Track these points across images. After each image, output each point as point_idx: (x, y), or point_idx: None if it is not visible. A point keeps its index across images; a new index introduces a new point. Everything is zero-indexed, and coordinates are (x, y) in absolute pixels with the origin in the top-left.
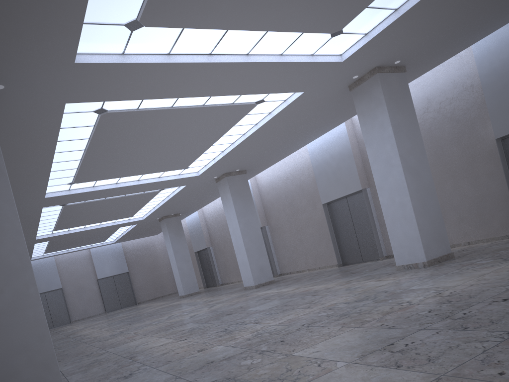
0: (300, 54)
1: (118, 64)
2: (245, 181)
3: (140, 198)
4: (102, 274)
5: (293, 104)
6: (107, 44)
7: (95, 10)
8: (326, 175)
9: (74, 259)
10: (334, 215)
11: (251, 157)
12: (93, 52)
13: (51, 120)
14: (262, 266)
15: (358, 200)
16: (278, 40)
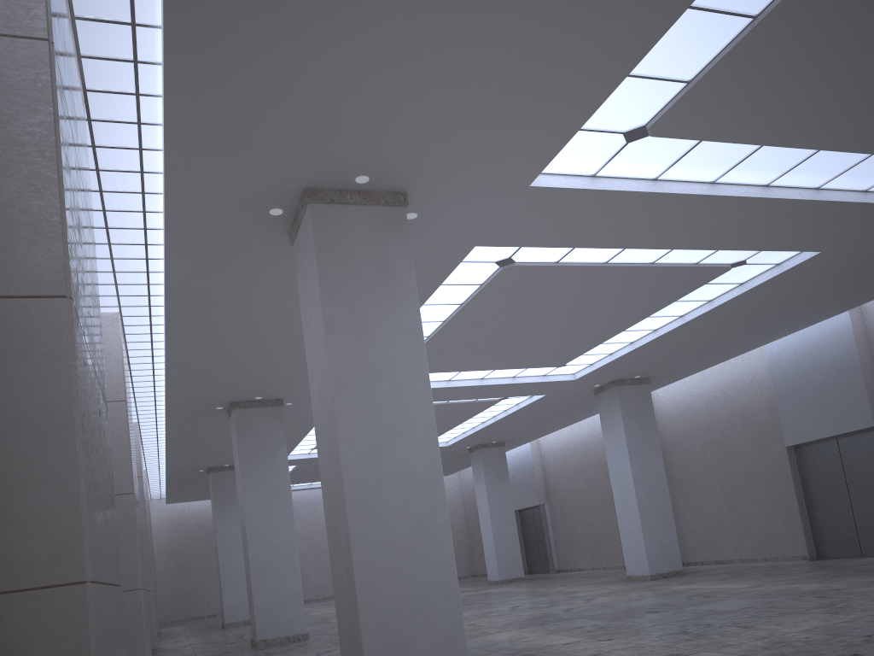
0: (847, 189)
1: (583, 191)
2: (646, 397)
3: (466, 409)
4: None
5: (791, 271)
6: (581, 161)
7: (598, 110)
8: (800, 397)
9: (315, 501)
10: (807, 467)
11: (671, 356)
12: (555, 172)
13: (438, 271)
14: (664, 543)
15: (861, 445)
16: (826, 165)
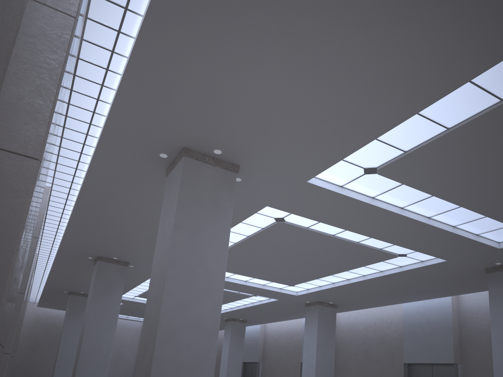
0: (468, 231)
1: (334, 192)
2: (333, 315)
3: (231, 296)
4: None
5: (428, 266)
6: (337, 176)
7: (354, 152)
8: (417, 337)
9: (127, 327)
10: None
11: (352, 296)
12: (321, 178)
13: (242, 214)
14: None
15: (444, 372)
16: (461, 215)
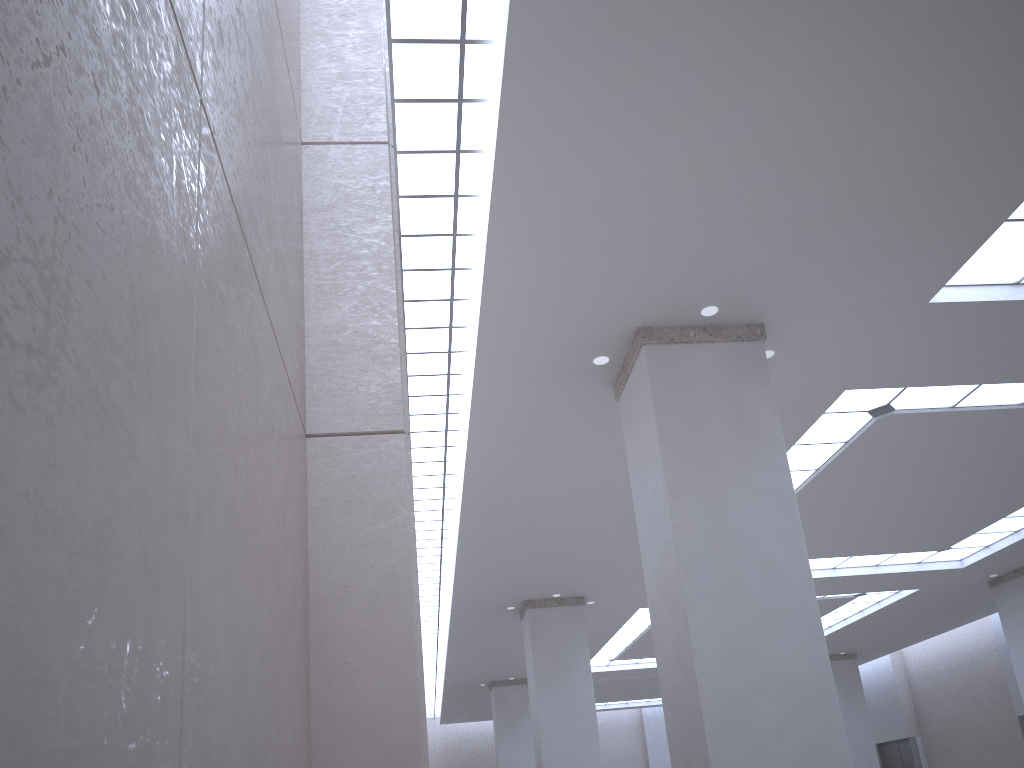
0: None
1: (1004, 303)
2: None
3: None
4: (660, 763)
5: None
6: (1001, 264)
7: None
8: None
9: (610, 725)
10: None
11: None
12: (962, 283)
13: (793, 425)
14: None
15: None
16: None
